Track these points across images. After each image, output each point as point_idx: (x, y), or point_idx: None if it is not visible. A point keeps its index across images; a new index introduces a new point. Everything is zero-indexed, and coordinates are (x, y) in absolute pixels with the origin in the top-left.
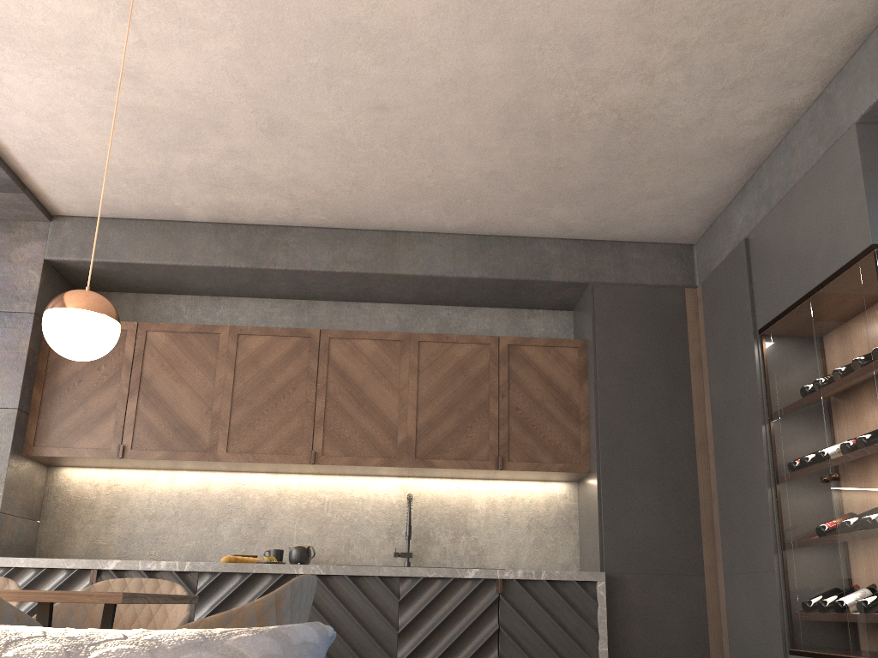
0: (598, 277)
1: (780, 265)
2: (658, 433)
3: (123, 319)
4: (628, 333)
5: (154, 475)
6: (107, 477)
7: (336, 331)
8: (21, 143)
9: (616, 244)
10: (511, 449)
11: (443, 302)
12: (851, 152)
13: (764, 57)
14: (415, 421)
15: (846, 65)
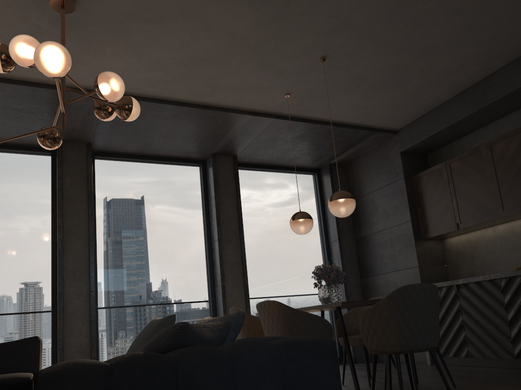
0: None
1: None
2: None
3: (448, 159)
4: None
5: (485, 231)
6: (465, 238)
7: None
8: (358, 119)
9: None
10: None
11: None
12: None
13: None
14: None
15: None
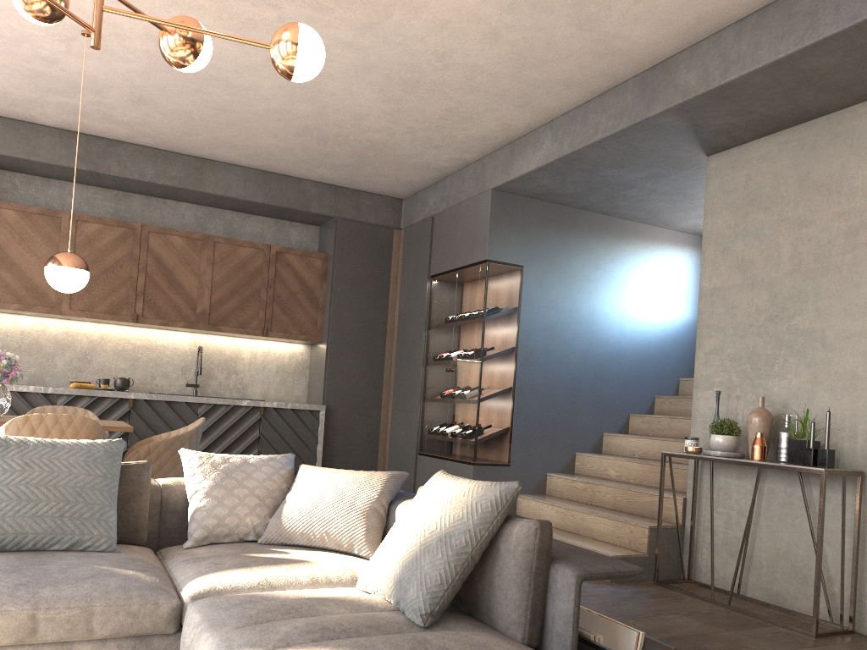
0: (341, 214)
1: (447, 244)
2: (366, 323)
3: None
4: (356, 256)
5: None
6: None
7: (154, 227)
8: None
9: (355, 192)
10: (273, 323)
11: (230, 209)
12: (487, 204)
13: (453, 141)
14: (209, 298)
15: (493, 153)
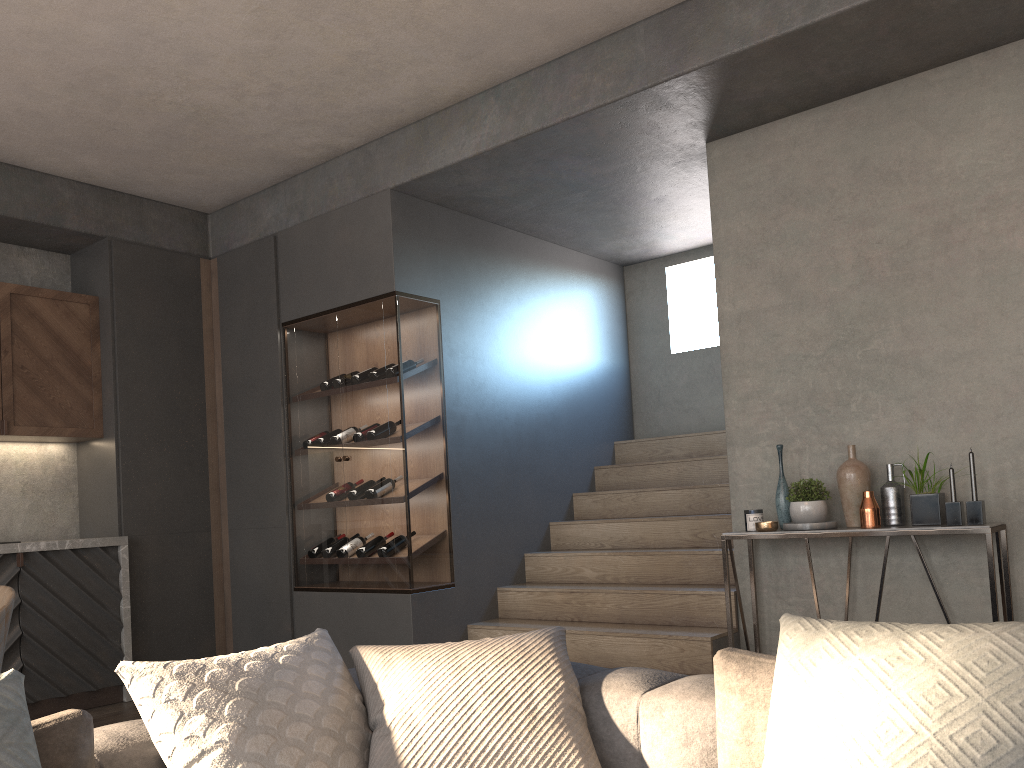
0: (117, 232)
1: (310, 274)
2: (174, 401)
3: None
4: (148, 298)
5: None
6: None
7: None
8: None
9: (135, 199)
10: (17, 412)
11: None
12: (385, 210)
13: (335, 113)
14: None
15: (387, 137)
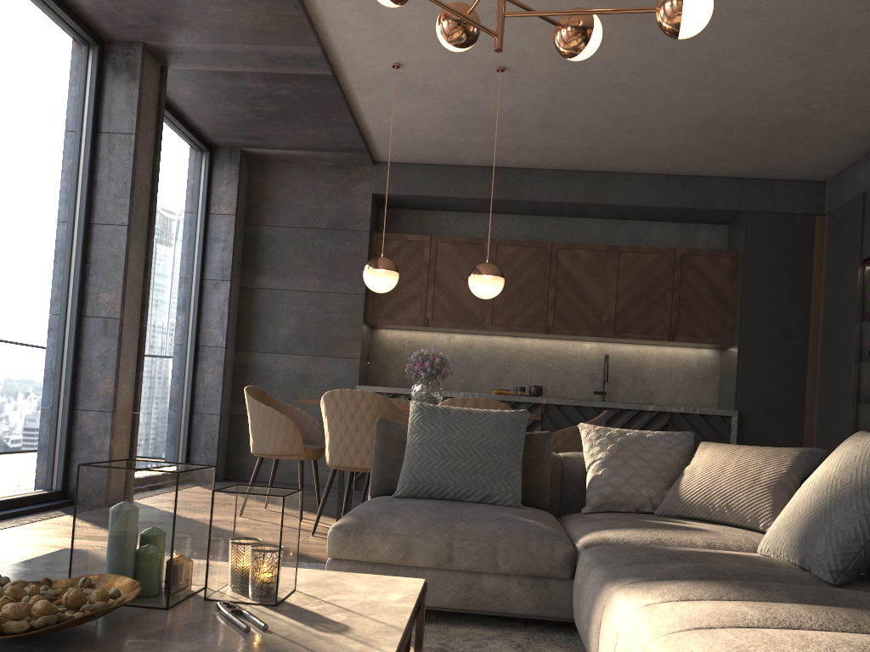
0: (752, 207)
1: None
2: (784, 321)
3: (412, 228)
4: (770, 249)
5: (437, 335)
6: (408, 336)
7: (562, 243)
8: (380, 130)
9: (768, 181)
10: (679, 327)
11: (633, 219)
12: None
13: None
14: (614, 307)
15: None
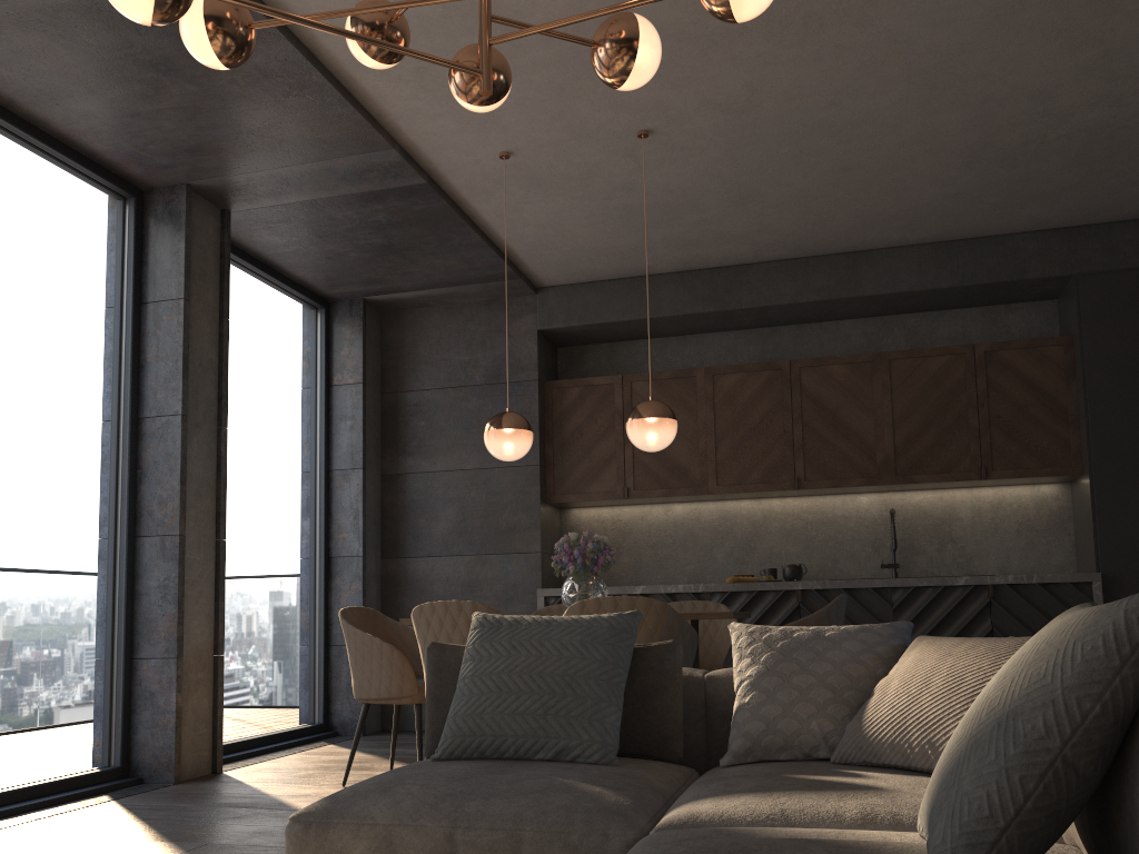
0: (1083, 267)
1: None
2: None
3: (601, 369)
4: (1120, 325)
5: (650, 509)
6: (610, 514)
7: (805, 360)
8: (525, 245)
9: (1103, 227)
10: (994, 458)
11: (910, 311)
12: None
13: None
14: (892, 439)
15: None
